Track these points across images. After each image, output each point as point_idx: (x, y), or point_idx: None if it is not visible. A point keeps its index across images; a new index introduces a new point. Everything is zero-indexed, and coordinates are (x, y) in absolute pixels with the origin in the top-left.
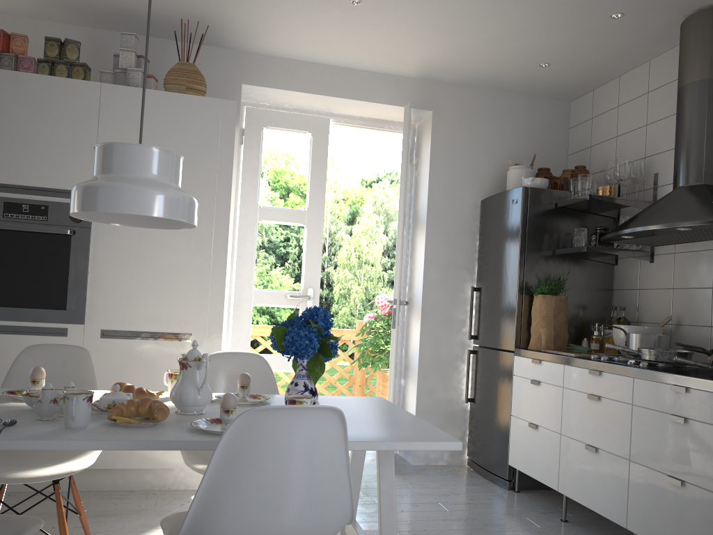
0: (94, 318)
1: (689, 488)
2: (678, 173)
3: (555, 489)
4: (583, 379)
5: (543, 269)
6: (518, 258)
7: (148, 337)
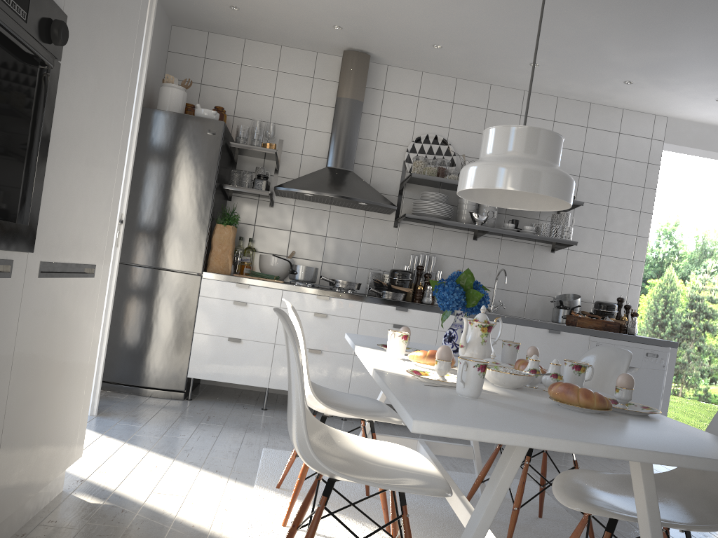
0: (38, 241)
1: None
2: (337, 157)
3: (265, 387)
4: (308, 301)
5: (217, 200)
6: (214, 188)
7: (65, 272)
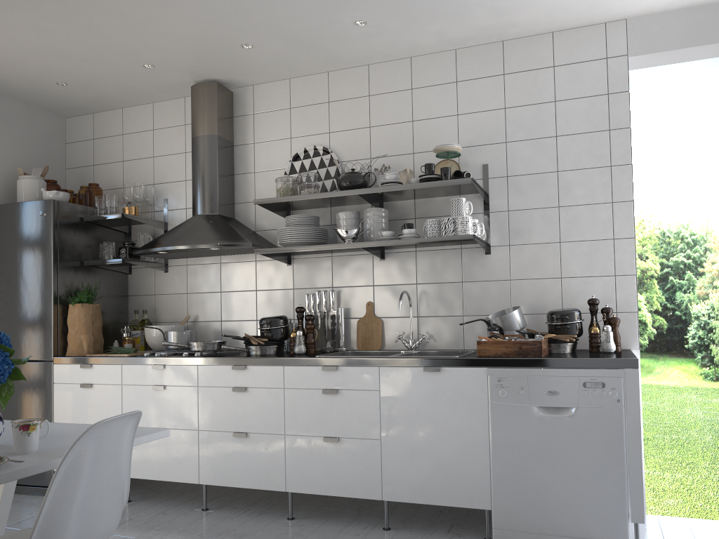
0: None
1: (252, 436)
2: (198, 203)
3: None
4: (146, 374)
5: (74, 280)
6: (52, 269)
7: None
